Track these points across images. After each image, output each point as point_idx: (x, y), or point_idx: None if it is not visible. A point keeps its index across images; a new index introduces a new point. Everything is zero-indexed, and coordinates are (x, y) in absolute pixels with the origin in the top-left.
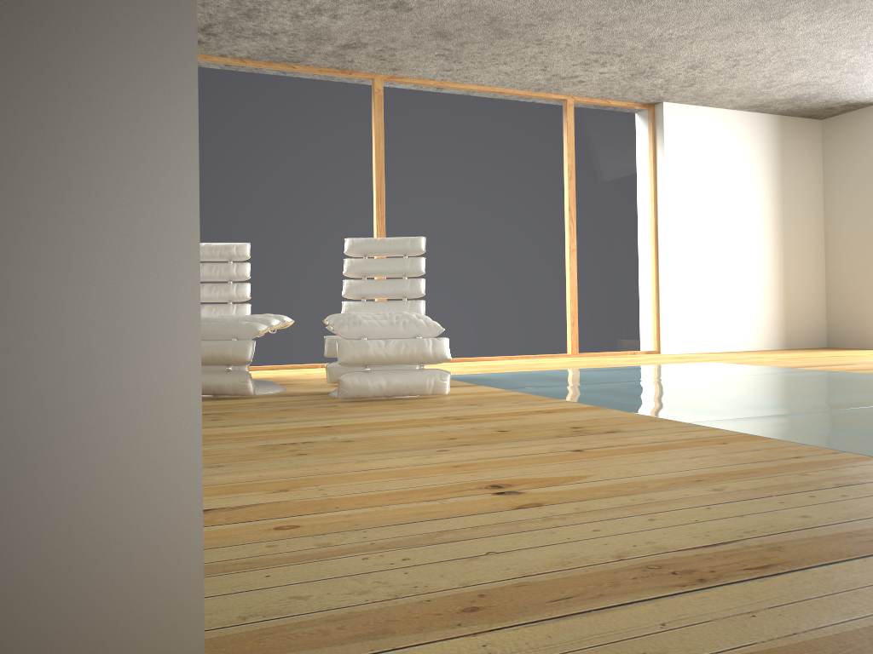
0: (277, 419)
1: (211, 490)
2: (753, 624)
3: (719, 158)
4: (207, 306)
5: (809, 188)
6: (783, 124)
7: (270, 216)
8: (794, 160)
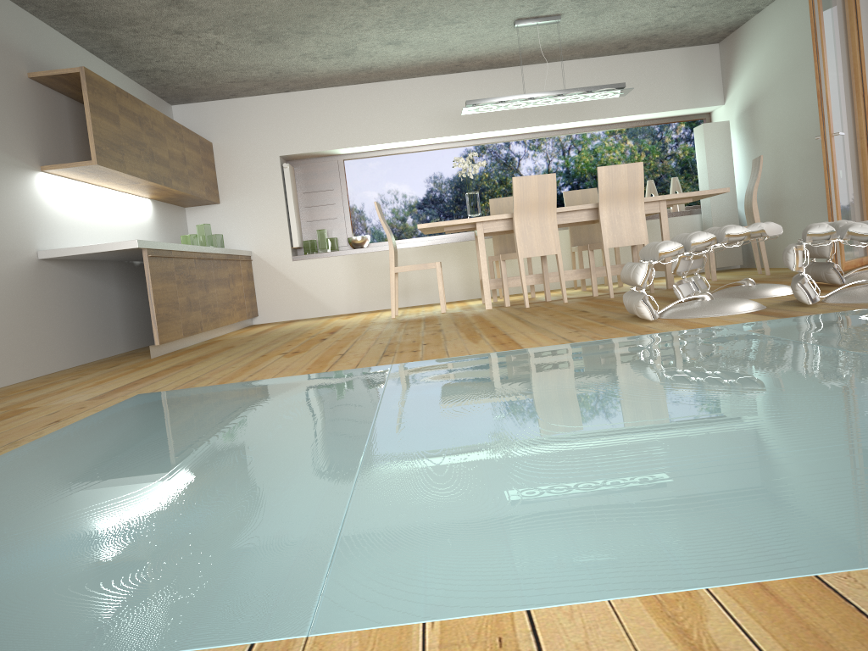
0: (540, 320)
1: (353, 336)
2: (152, 368)
3: None
4: None
5: None
6: None
7: None
8: None
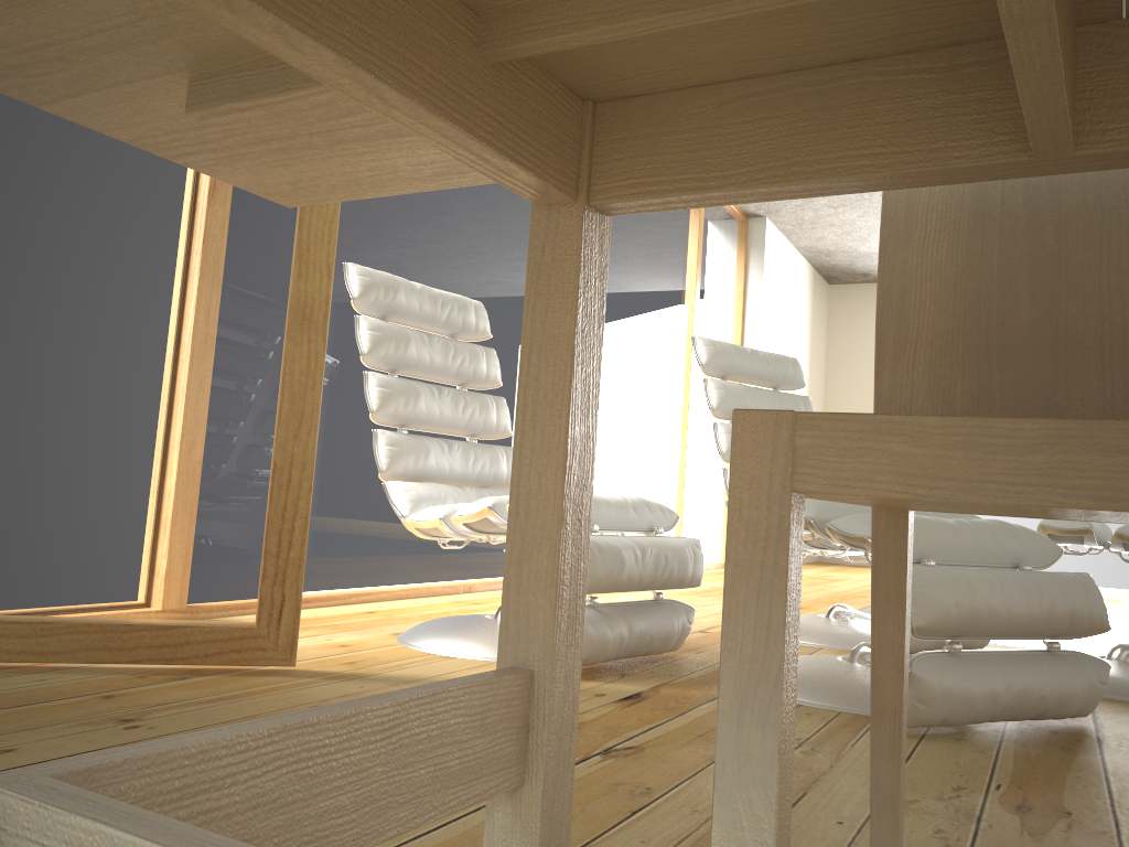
0: None
1: None
2: None
3: (787, 308)
4: (458, 446)
5: (820, 364)
6: (815, 281)
7: (427, 250)
8: (817, 327)
